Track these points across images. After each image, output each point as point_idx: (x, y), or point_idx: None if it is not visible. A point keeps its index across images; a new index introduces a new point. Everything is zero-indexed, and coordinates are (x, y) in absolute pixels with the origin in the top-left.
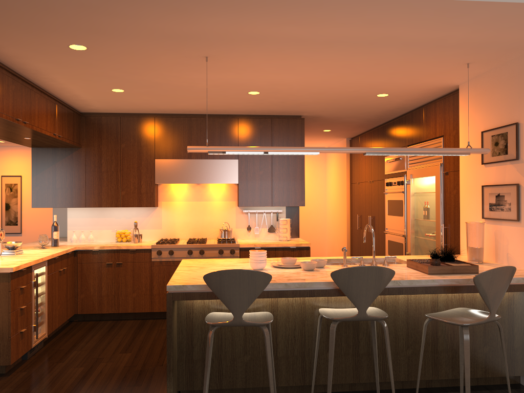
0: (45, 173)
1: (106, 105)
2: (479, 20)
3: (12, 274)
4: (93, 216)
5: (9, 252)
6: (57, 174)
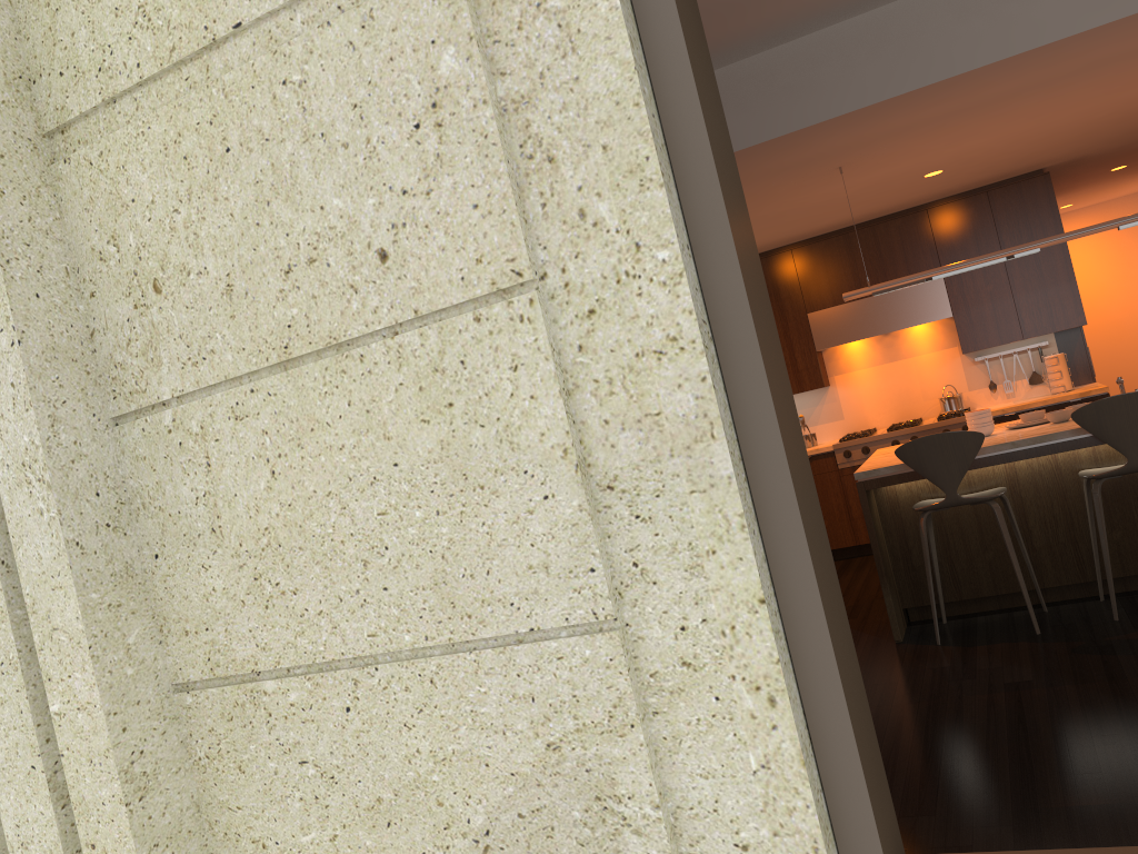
0: None
1: None
2: None
3: None
4: None
5: None
6: None
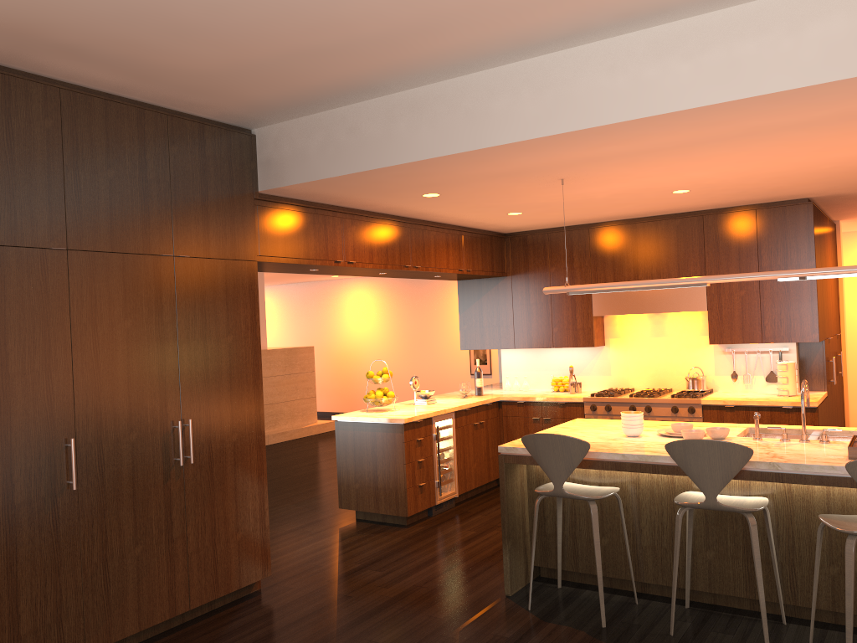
0: (472, 309)
1: (522, 225)
2: (854, 93)
3: (405, 425)
4: (529, 359)
5: (421, 401)
6: (483, 309)
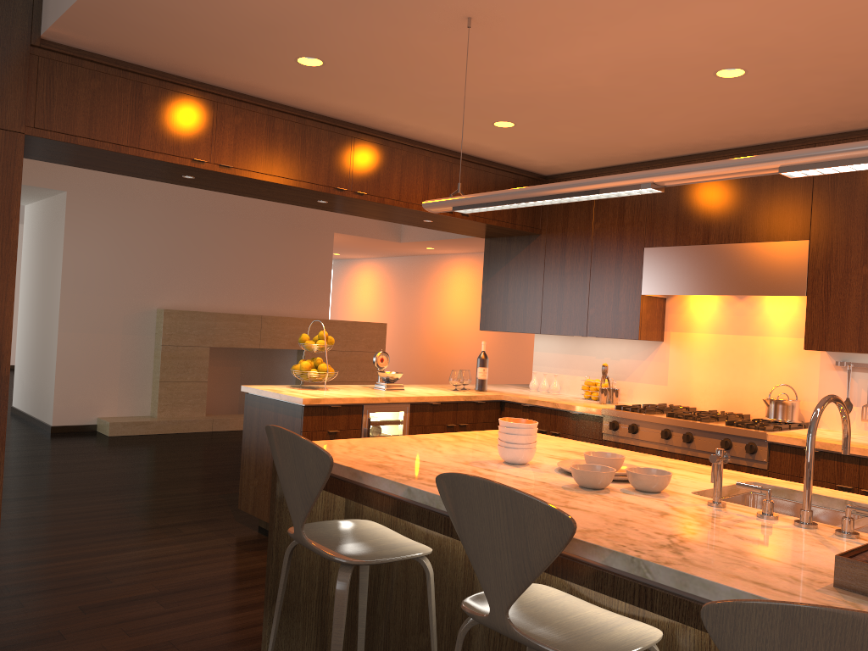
0: (497, 278)
1: (550, 156)
2: None
3: (308, 408)
4: (566, 351)
5: (380, 385)
6: (509, 278)
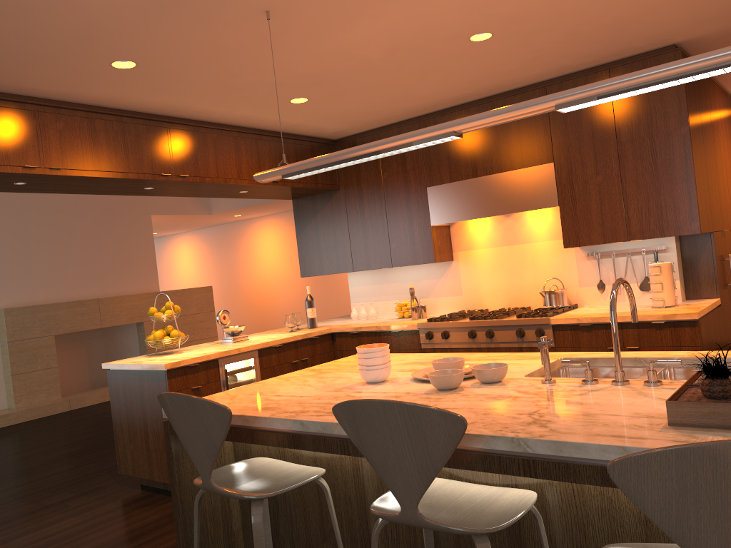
0: (308, 231)
1: (338, 123)
2: None
3: (170, 372)
4: (376, 282)
5: (227, 339)
6: (319, 230)
